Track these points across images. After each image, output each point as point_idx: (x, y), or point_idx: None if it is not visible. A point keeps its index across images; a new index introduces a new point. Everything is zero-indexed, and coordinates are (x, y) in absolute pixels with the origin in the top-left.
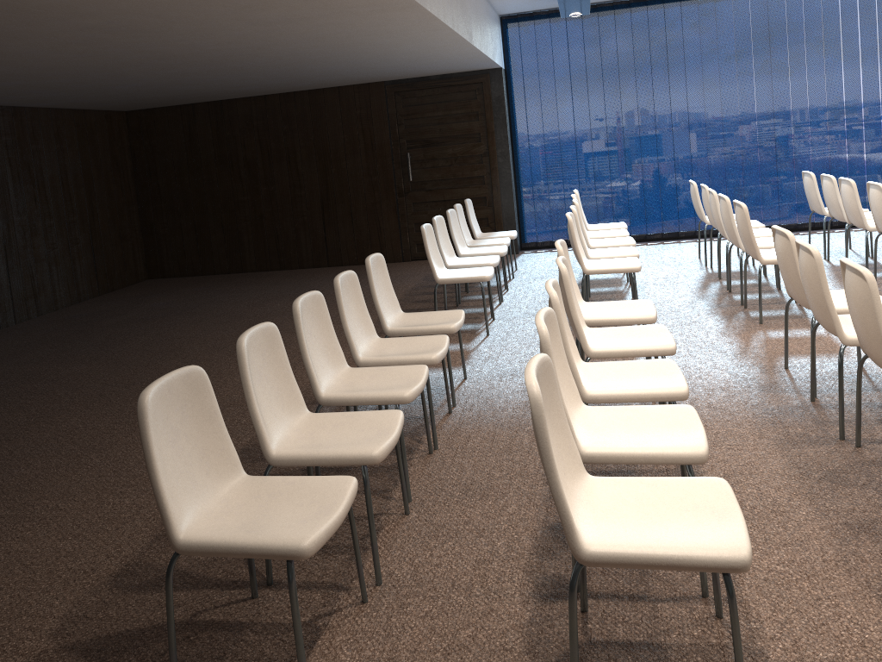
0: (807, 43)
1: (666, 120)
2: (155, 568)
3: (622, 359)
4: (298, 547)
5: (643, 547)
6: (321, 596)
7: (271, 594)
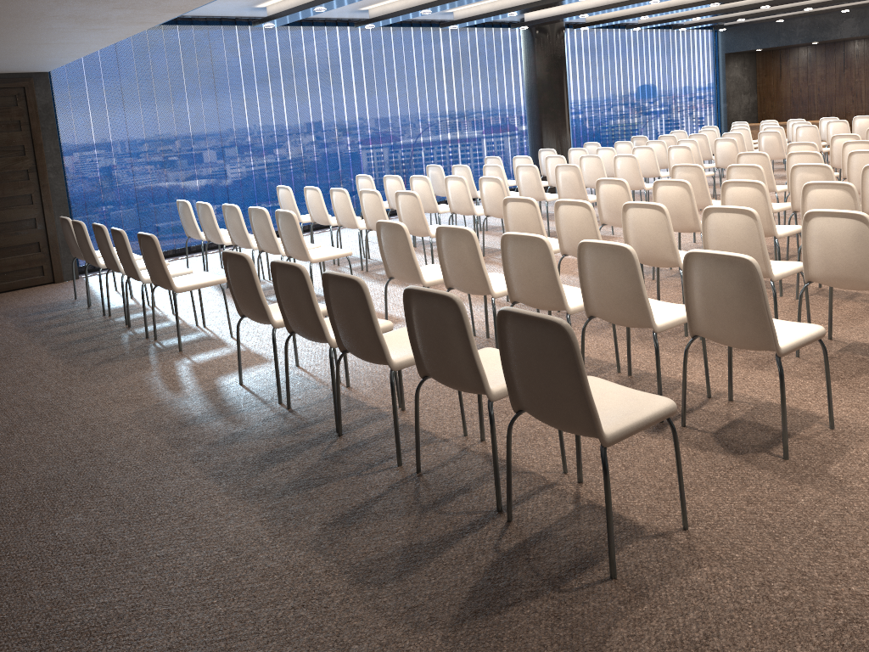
0: (320, 73)
1: (216, 134)
2: (381, 558)
3: (394, 322)
4: (673, 405)
5: (794, 338)
6: (549, 494)
7: (516, 512)
